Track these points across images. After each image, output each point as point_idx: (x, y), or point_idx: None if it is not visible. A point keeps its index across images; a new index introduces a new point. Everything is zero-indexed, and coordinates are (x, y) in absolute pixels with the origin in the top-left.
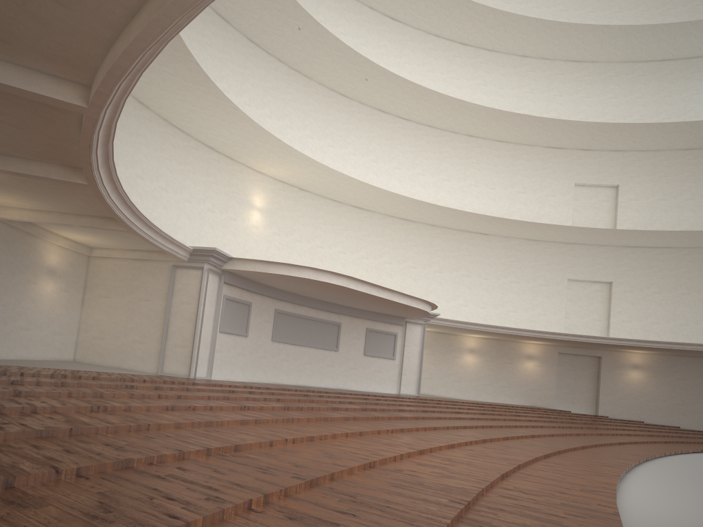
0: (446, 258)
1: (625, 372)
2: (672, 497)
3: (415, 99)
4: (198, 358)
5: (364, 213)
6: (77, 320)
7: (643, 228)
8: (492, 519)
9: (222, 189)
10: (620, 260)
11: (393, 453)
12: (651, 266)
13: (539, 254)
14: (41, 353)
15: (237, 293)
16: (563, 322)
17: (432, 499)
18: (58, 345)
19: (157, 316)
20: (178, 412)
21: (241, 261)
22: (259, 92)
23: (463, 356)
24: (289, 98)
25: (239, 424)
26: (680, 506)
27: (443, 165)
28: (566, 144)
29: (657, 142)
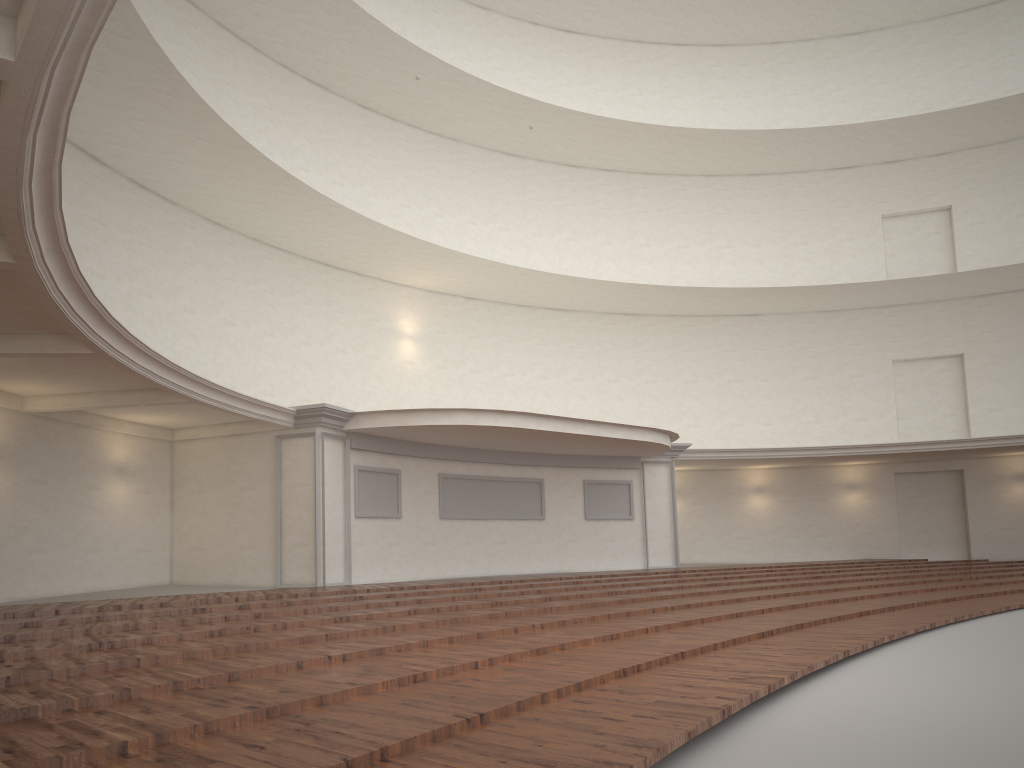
0: (700, 360)
1: (1004, 489)
2: (917, 674)
3: (614, 139)
4: (327, 558)
5: (568, 315)
6: (167, 528)
7: (1000, 263)
8: (495, 733)
9: (352, 318)
10: (970, 318)
11: (479, 658)
12: (1022, 320)
13: (843, 331)
14: (122, 580)
15: (376, 460)
16: (895, 427)
17: (427, 716)
18: (144, 566)
19: (266, 508)
20: (223, 637)
21: (367, 416)
22: (387, 175)
23: (748, 499)
24: (432, 175)
25: (297, 643)
26: (911, 685)
27: (675, 226)
28: (857, 160)
29: (999, 129)
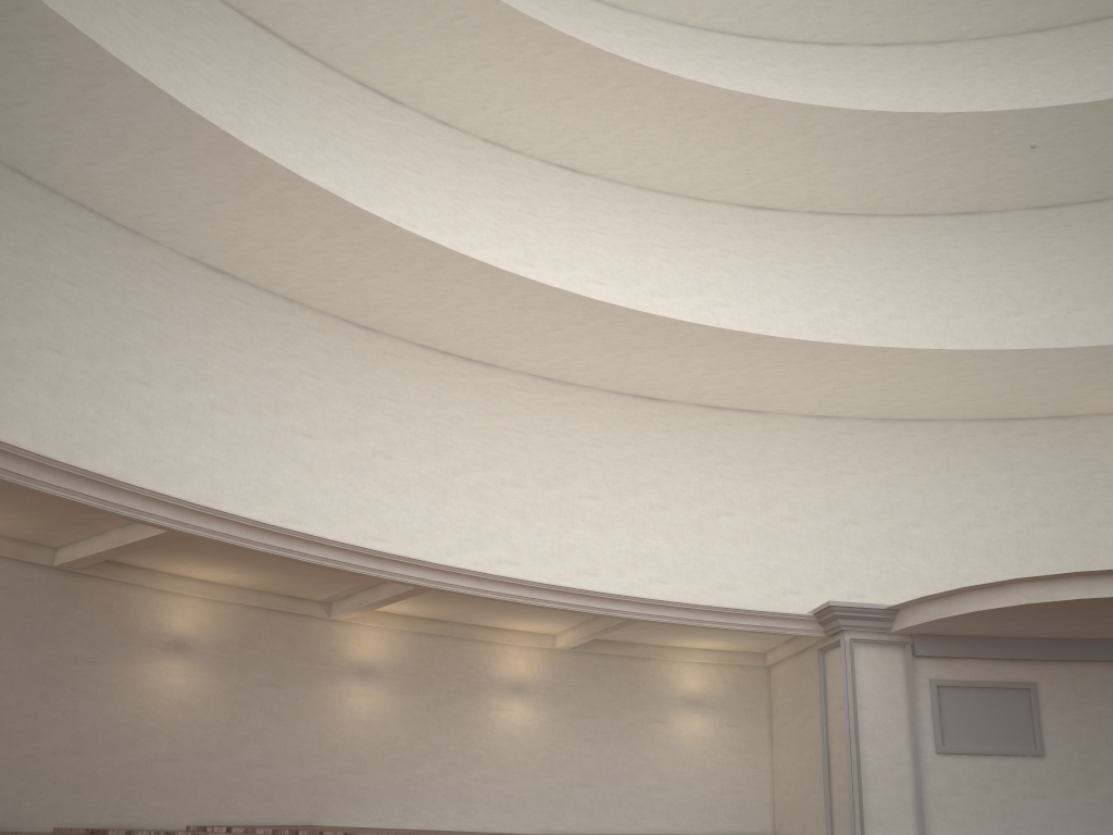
0: None
1: None
2: None
3: None
4: (876, 809)
5: None
6: (766, 768)
7: None
8: None
9: (1056, 477)
10: None
11: None
12: None
13: None
14: (700, 824)
15: (979, 670)
16: None
17: None
18: (733, 810)
19: (819, 742)
20: None
21: (909, 610)
22: (1098, 274)
23: None
24: None
25: None
26: None
27: None
28: None
29: None
